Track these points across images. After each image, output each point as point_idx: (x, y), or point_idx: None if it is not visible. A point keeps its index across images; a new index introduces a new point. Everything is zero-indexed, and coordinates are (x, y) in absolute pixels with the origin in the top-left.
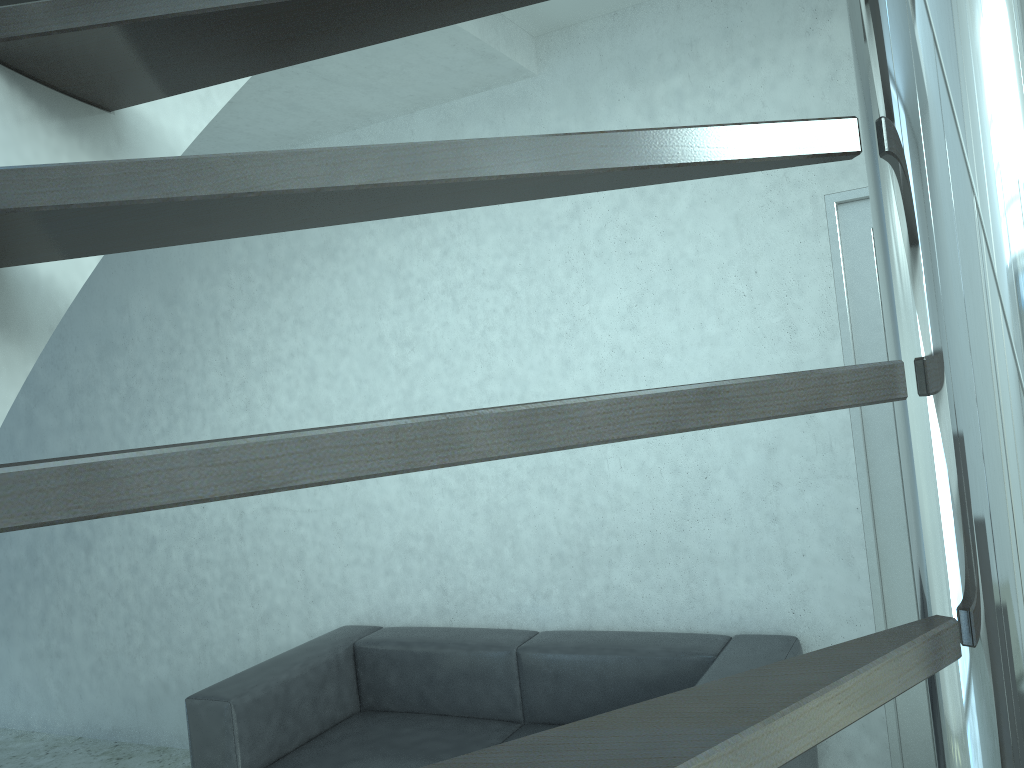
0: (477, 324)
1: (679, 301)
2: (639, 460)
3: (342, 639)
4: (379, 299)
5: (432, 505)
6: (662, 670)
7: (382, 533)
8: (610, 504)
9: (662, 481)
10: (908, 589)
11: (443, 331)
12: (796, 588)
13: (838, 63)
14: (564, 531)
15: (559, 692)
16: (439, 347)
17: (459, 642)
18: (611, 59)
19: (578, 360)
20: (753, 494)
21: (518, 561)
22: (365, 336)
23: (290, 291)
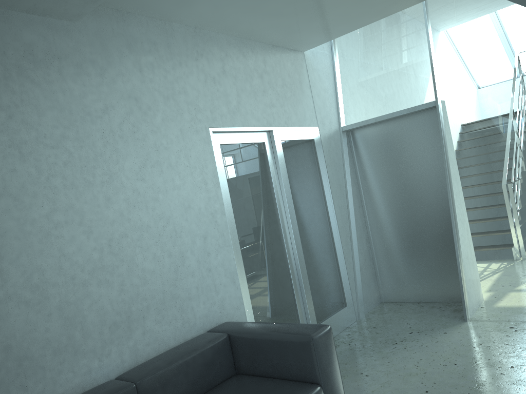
0: (42, 172)
1: (162, 167)
2: (153, 253)
3: None
4: None
5: (9, 318)
6: (211, 352)
7: None
8: (141, 282)
9: (164, 262)
10: (247, 289)
11: (12, 176)
12: (220, 300)
13: (206, 76)
14: (116, 306)
15: None
16: (8, 188)
17: None
18: (118, 33)
19: (115, 197)
20: (201, 260)
21: (87, 338)
22: None
23: None
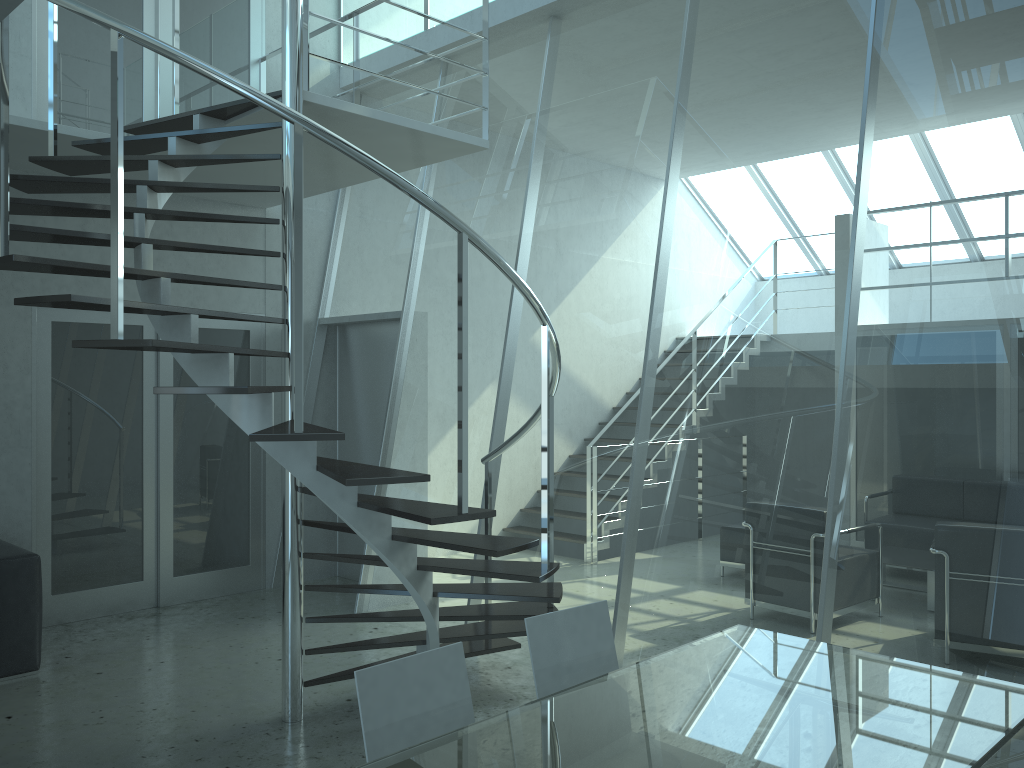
0: None
1: None
2: None
3: None
4: None
5: None
6: None
7: None
8: None
9: None
10: (49, 505)
11: None
12: None
13: None
14: None
15: None
16: None
17: None
18: None
19: None
20: None
21: None
22: None
23: None
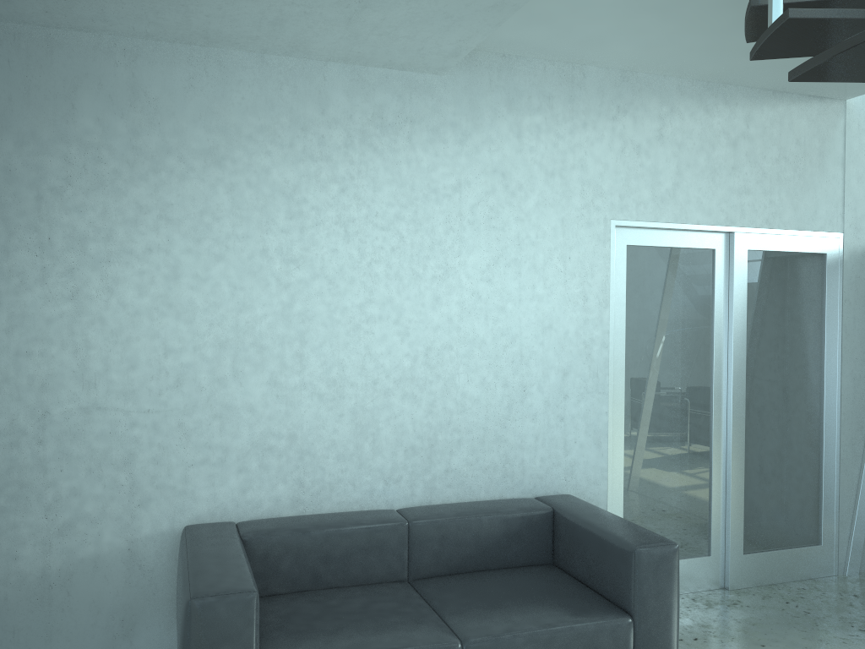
0: (365, 256)
1: (521, 267)
2: (481, 376)
3: (231, 533)
4: (268, 215)
5: (299, 407)
6: (520, 523)
7: (240, 433)
8: (457, 408)
9: (495, 392)
10: (621, 461)
11: (332, 256)
12: (569, 463)
13: (626, 143)
14: (418, 429)
15: (443, 551)
16: (326, 269)
17: (354, 522)
18: (497, 86)
19: (446, 298)
20: (551, 402)
21: (376, 454)
22: (247, 246)
23: (157, 185)
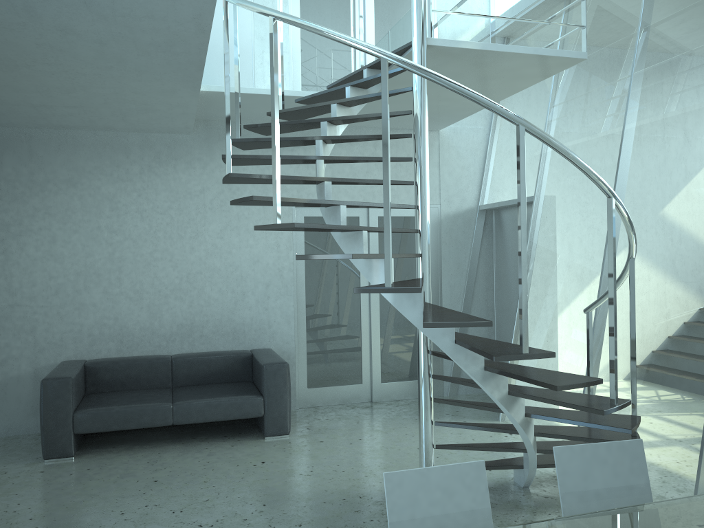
0: (152, 228)
1: (240, 230)
2: (219, 287)
3: (79, 362)
4: (100, 210)
5: (119, 304)
6: (232, 360)
7: (89, 317)
8: (205, 304)
9: (227, 295)
10: (304, 331)
11: (134, 228)
12: (271, 332)
13: None
14: (184, 314)
15: (190, 373)
16: (131, 235)
17: (143, 358)
18: (223, 137)
19: (198, 247)
20: (260, 300)
21: (161, 327)
22: (90, 225)
23: (43, 197)
